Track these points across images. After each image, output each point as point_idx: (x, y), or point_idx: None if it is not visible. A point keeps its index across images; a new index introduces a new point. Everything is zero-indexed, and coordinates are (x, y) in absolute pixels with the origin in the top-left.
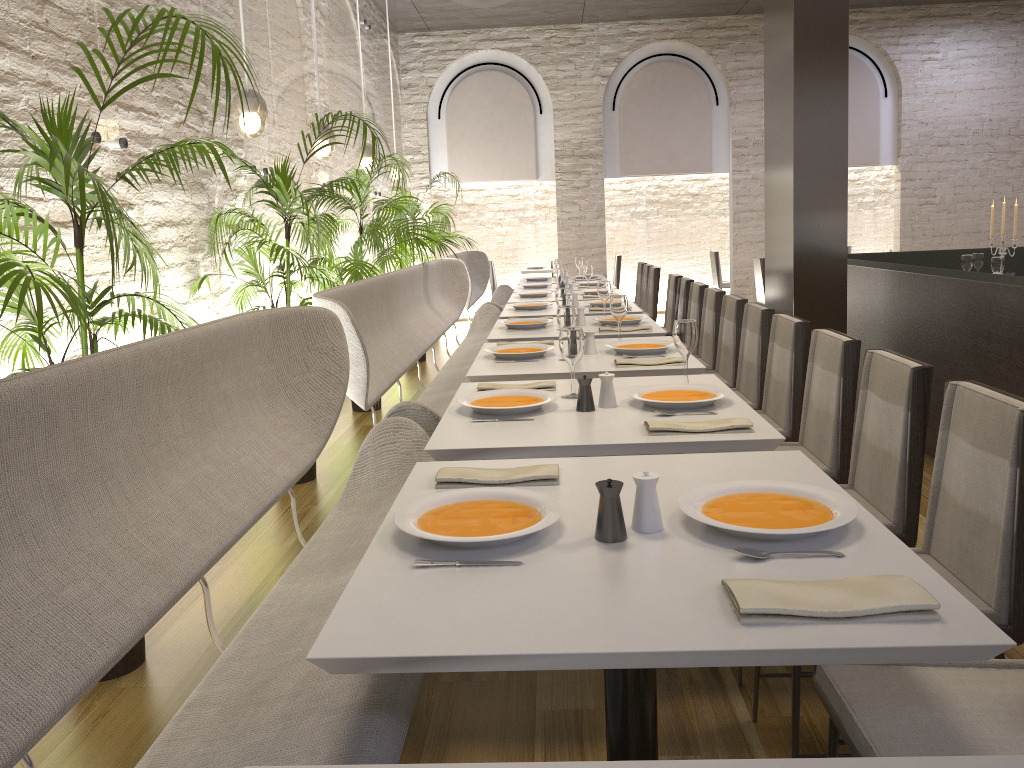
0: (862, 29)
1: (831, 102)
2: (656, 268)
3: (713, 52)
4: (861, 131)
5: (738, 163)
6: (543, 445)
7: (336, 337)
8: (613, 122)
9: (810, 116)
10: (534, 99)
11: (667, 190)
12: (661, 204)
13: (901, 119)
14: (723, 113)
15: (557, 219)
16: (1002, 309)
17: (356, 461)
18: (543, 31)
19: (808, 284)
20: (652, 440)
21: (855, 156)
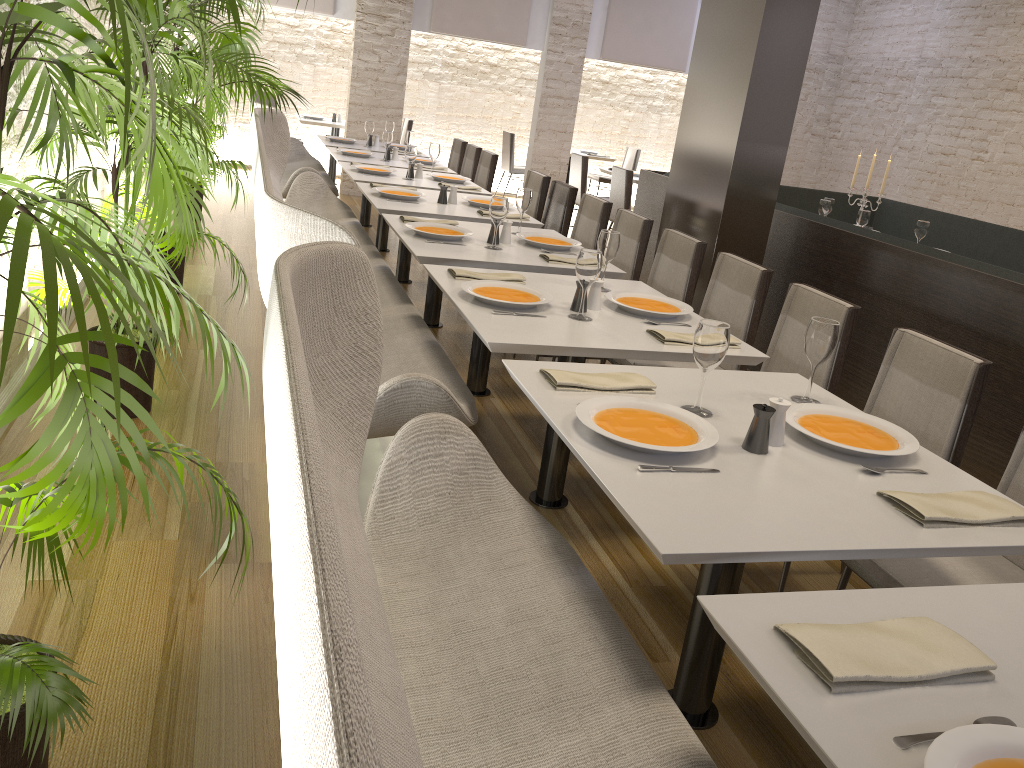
0: None
1: (798, 25)
2: (494, 155)
3: None
4: (675, 34)
5: (555, 43)
6: (820, 548)
7: (369, 293)
8: None
9: (775, 36)
10: None
11: (466, 55)
12: (457, 69)
13: None
14: None
15: (352, 67)
16: (982, 300)
17: (383, 479)
18: None
19: (734, 224)
20: (942, 541)
21: (665, 59)
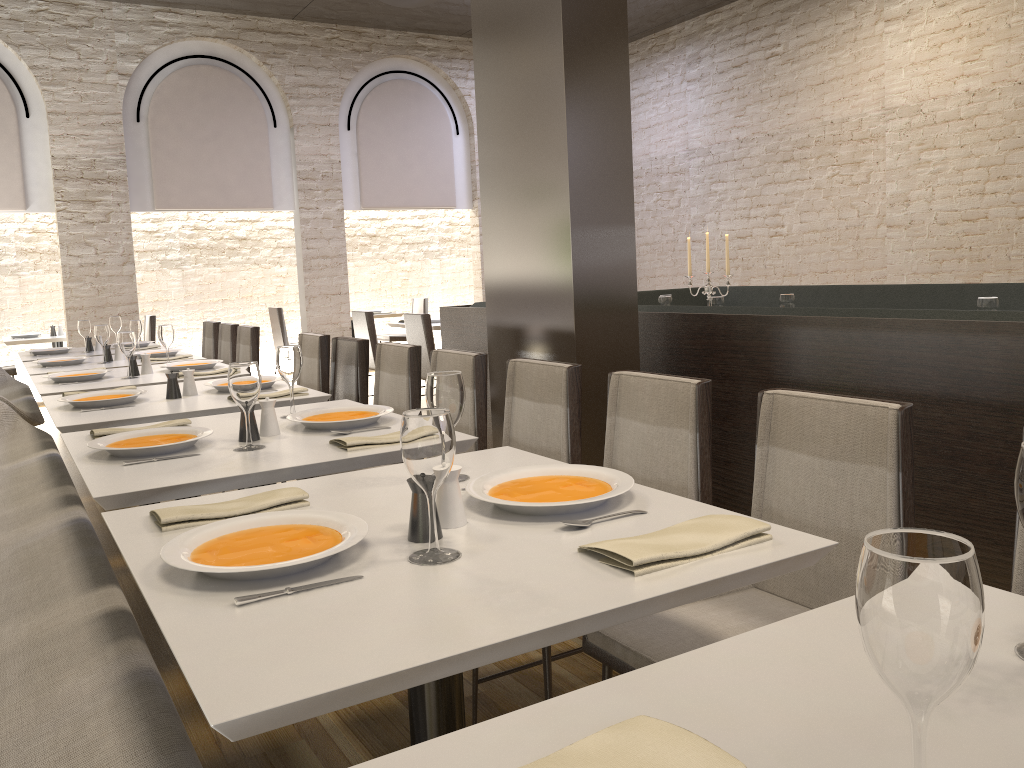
0: (431, 57)
1: (610, 66)
2: (254, 327)
3: (268, 61)
4: (436, 170)
5: (306, 199)
6: None
7: None
8: (139, 137)
9: (585, 83)
10: (16, 95)
11: (207, 232)
12: (200, 250)
13: (475, 159)
14: (283, 137)
15: (62, 266)
16: (981, 358)
17: None
18: (26, 0)
19: (593, 336)
20: None
21: (432, 197)
